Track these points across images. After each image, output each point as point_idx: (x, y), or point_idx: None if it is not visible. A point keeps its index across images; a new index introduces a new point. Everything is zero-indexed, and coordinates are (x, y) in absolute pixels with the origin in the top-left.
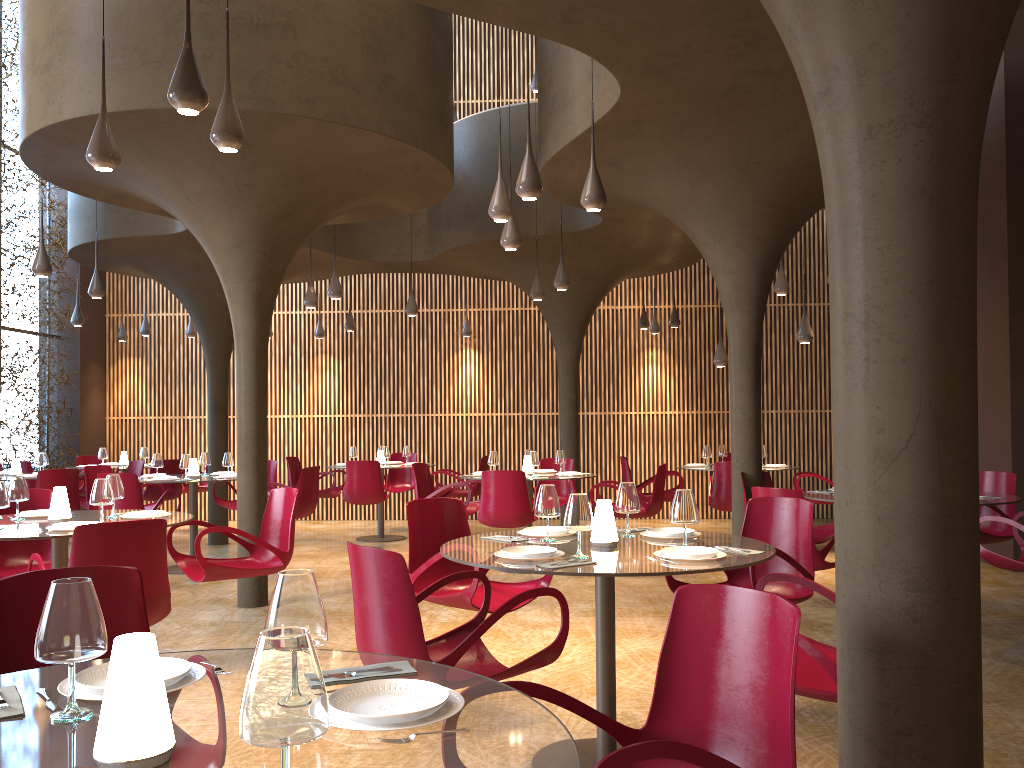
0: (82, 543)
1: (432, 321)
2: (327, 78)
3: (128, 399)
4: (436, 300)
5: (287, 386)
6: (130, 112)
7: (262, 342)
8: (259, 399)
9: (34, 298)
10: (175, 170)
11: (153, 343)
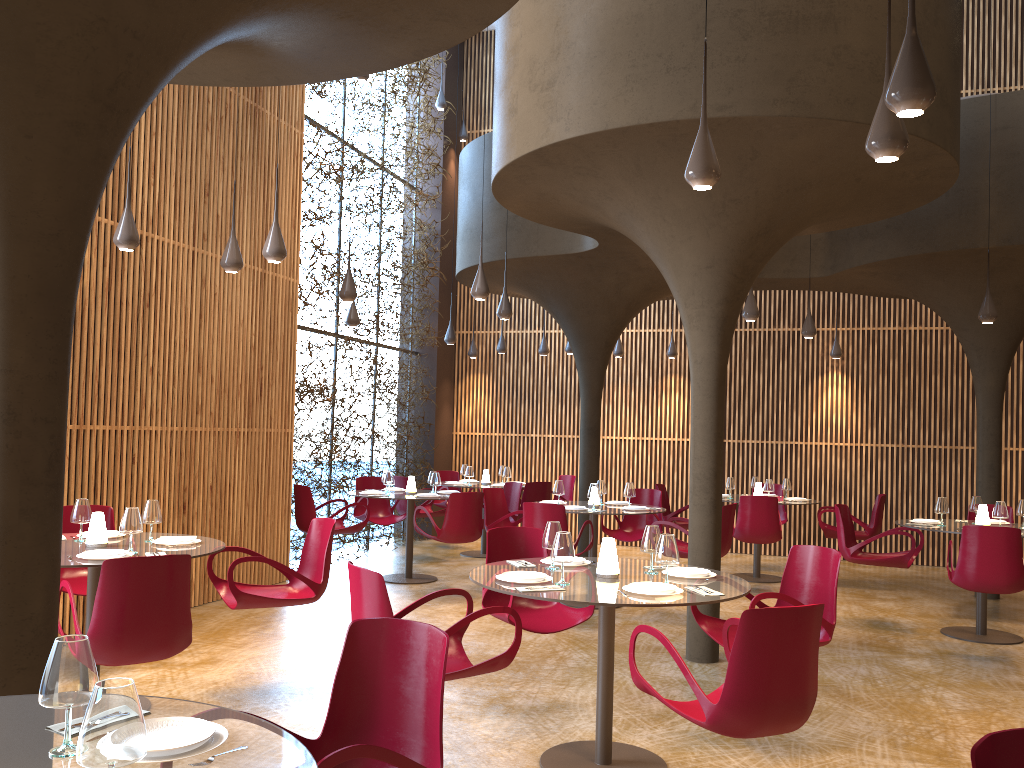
0: (750, 630)
1: (793, 341)
2: (867, 74)
3: (474, 415)
4: (799, 318)
5: (633, 407)
6: (649, 125)
7: (722, 372)
8: (718, 434)
9: (400, 316)
10: (659, 186)
11: (500, 360)
